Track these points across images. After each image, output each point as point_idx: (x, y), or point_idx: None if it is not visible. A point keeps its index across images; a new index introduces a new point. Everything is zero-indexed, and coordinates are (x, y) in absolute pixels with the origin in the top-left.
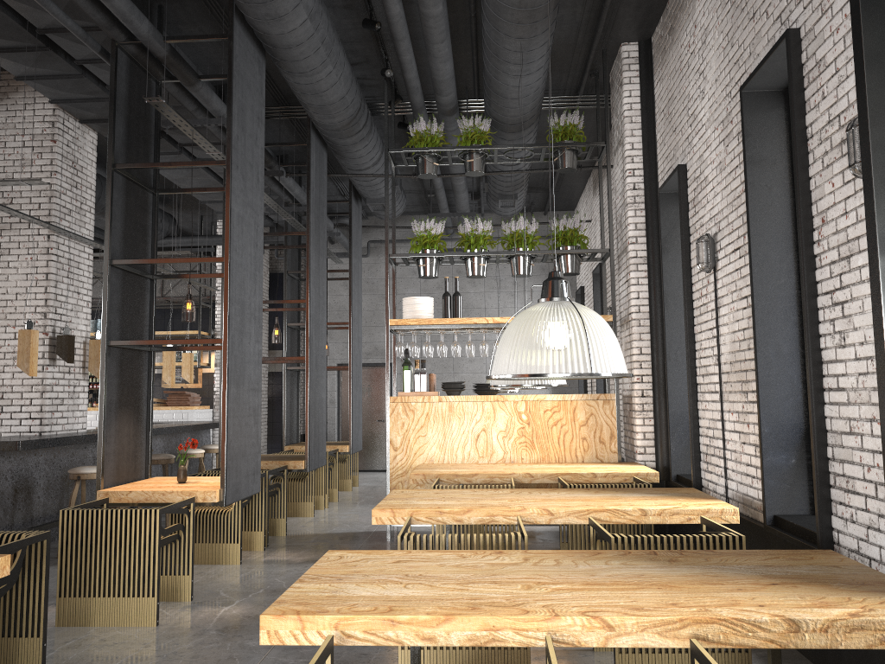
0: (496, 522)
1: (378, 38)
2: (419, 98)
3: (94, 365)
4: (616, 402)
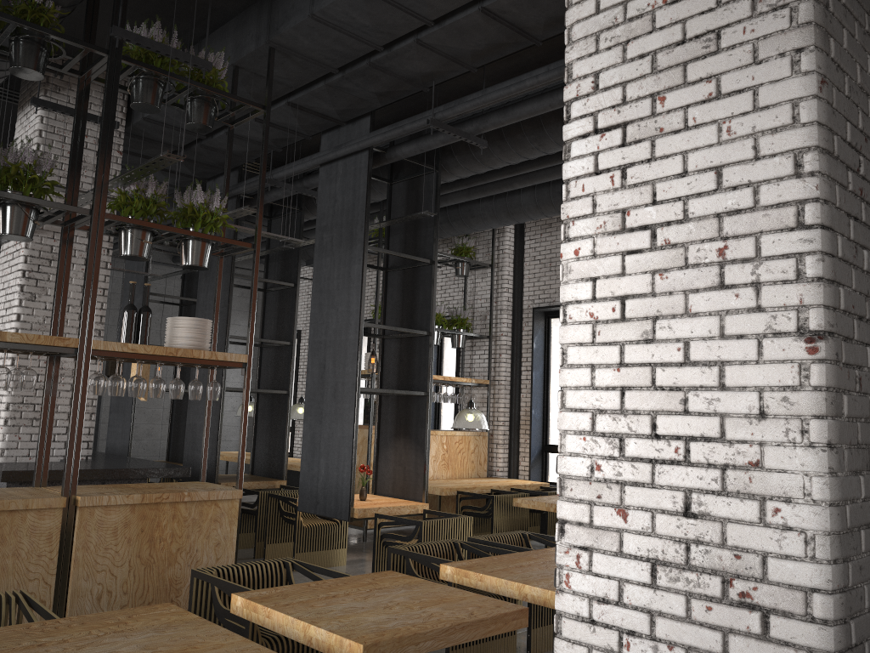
0: None
1: None
2: None
3: None
4: (488, 437)
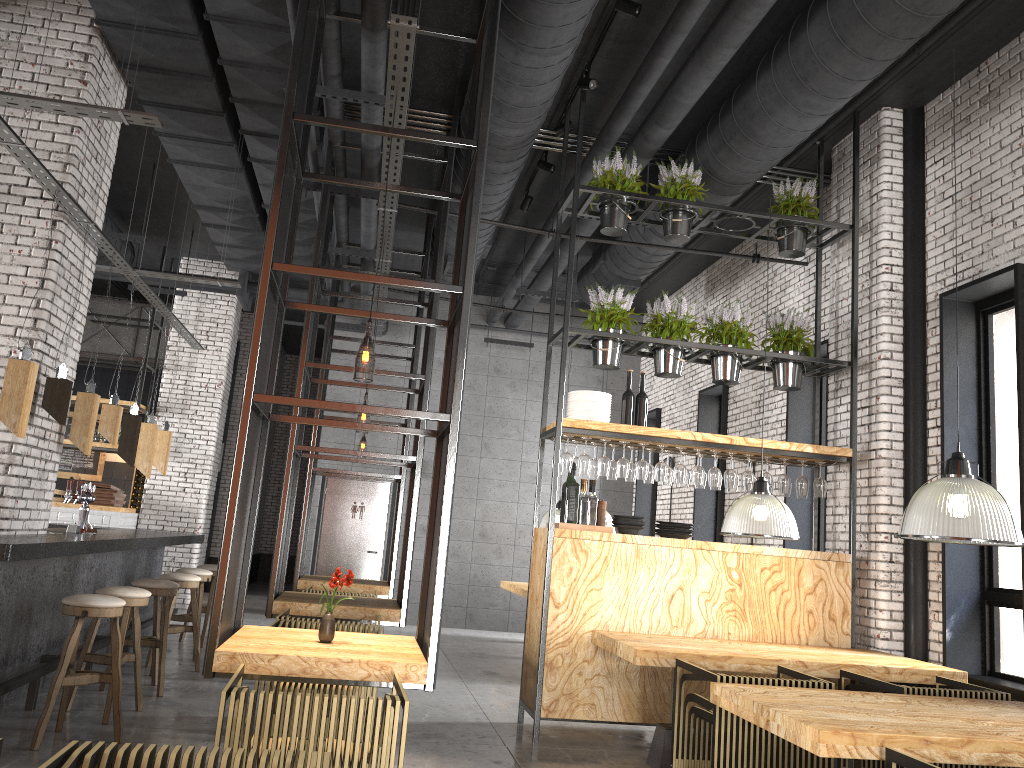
0: (1009, 763)
1: (603, 33)
2: (626, 125)
3: (80, 431)
4: (852, 566)
